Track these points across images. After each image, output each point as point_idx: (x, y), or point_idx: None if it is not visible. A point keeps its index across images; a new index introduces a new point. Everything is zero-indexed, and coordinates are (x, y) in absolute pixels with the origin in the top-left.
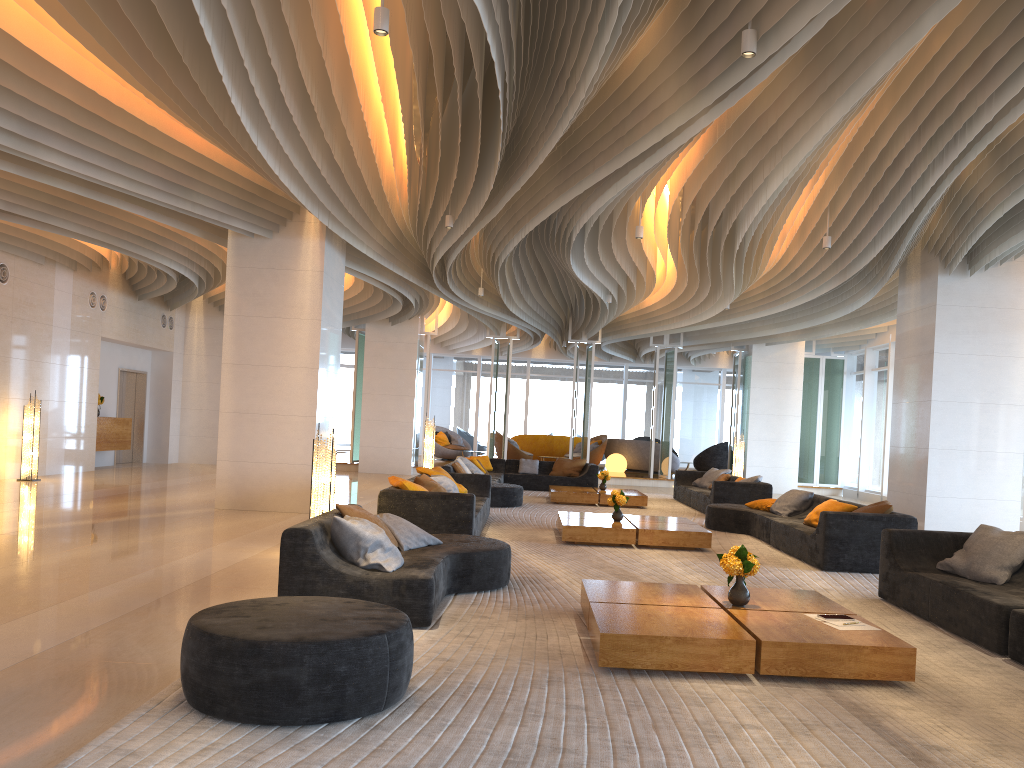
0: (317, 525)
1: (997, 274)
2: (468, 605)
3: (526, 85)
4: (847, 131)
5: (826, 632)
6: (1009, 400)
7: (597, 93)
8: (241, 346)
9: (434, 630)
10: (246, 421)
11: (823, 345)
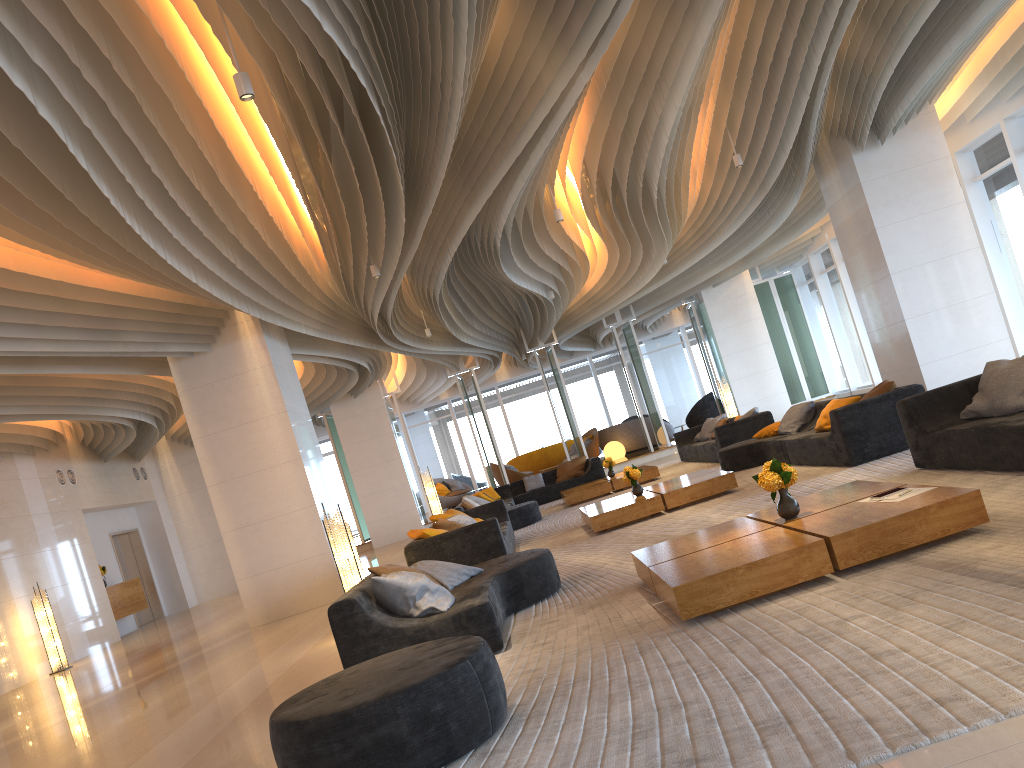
0: (358, 592)
1: (906, 134)
2: (531, 618)
3: (402, 107)
4: (720, 43)
5: (886, 508)
6: (962, 247)
7: (472, 92)
8: (219, 464)
9: (509, 650)
10: (250, 533)
11: (766, 268)
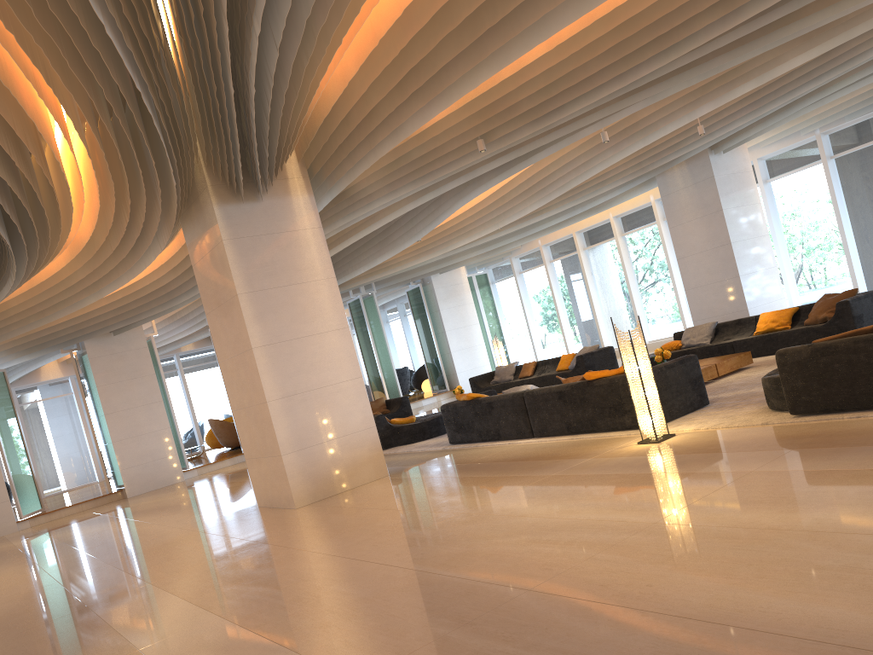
0: None
1: (733, 150)
2: None
3: None
4: None
5: None
6: (761, 233)
7: None
8: (266, 324)
9: None
10: (297, 403)
11: (470, 266)
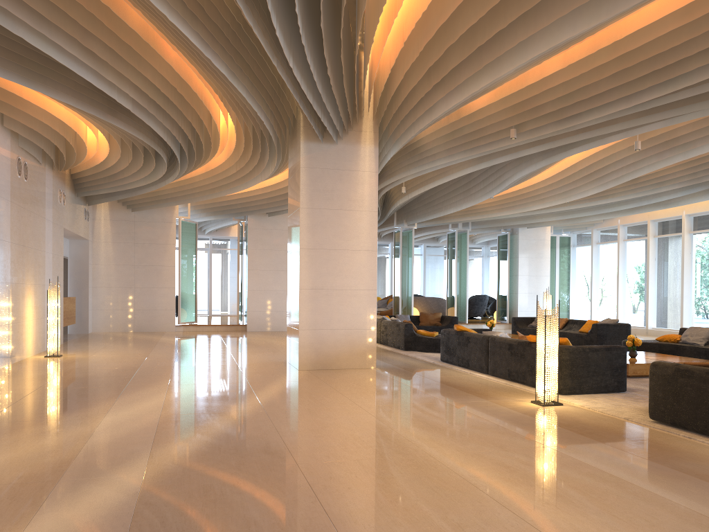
0: None
1: None
2: None
3: None
4: None
5: None
6: None
7: None
8: (315, 234)
9: None
10: (321, 296)
11: (557, 227)
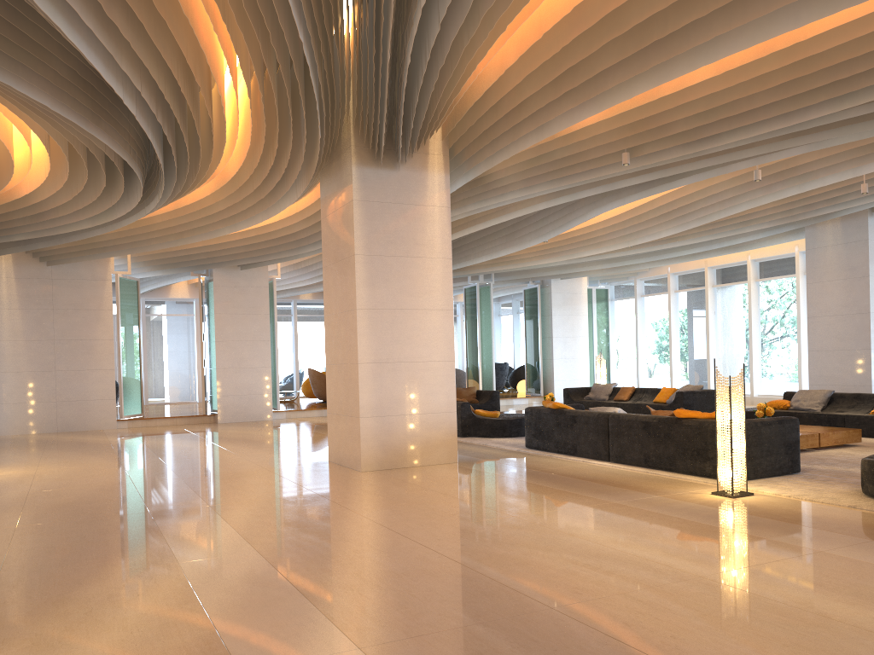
0: None
1: None
2: None
3: None
4: None
5: None
6: None
7: None
8: (375, 289)
9: None
10: (386, 371)
11: (592, 278)
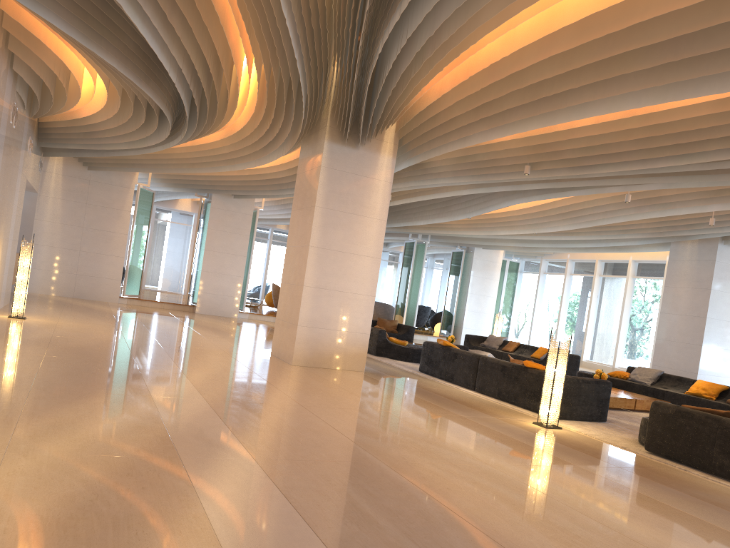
0: None
1: None
2: None
3: None
4: None
5: None
6: None
7: None
8: (325, 234)
9: None
10: (323, 295)
11: (508, 252)
